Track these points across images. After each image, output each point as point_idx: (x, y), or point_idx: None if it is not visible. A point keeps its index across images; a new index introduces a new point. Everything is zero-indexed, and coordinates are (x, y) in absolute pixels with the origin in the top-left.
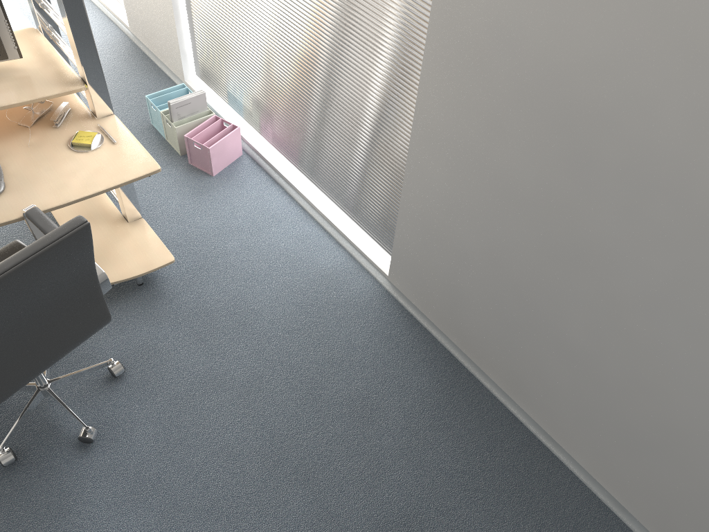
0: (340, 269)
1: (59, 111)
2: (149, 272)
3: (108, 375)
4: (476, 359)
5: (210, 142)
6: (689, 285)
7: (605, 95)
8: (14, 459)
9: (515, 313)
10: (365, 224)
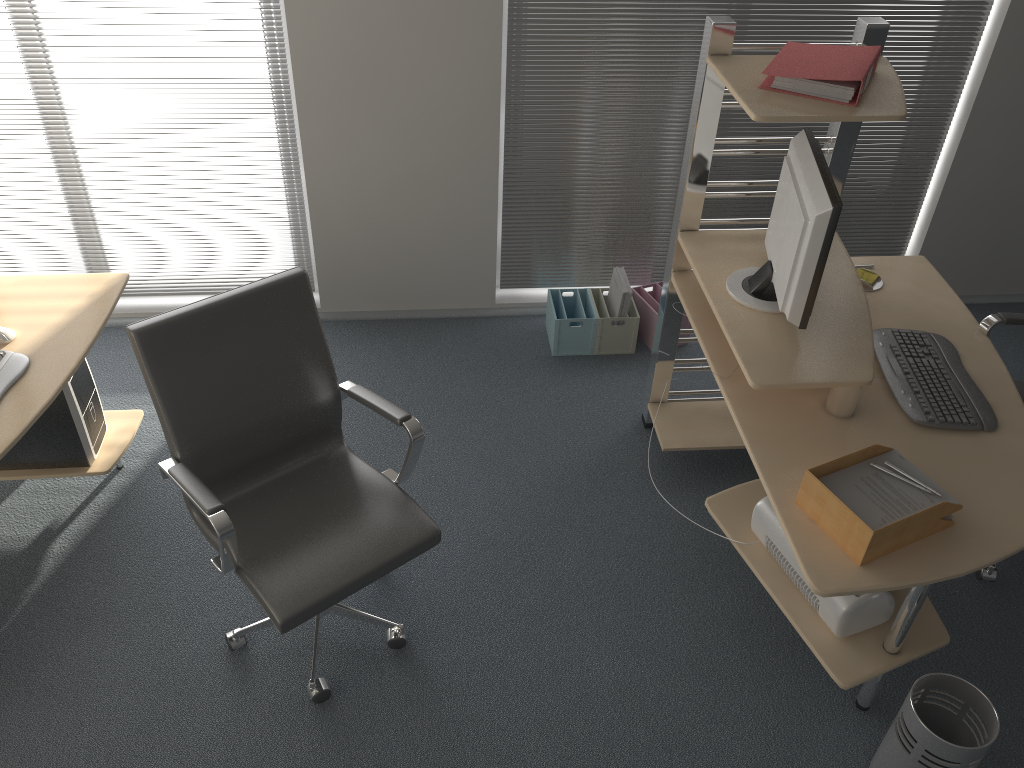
0: None
1: None
2: None
3: None
4: (1017, 289)
5: None
6: None
7: None
8: None
9: None
10: None
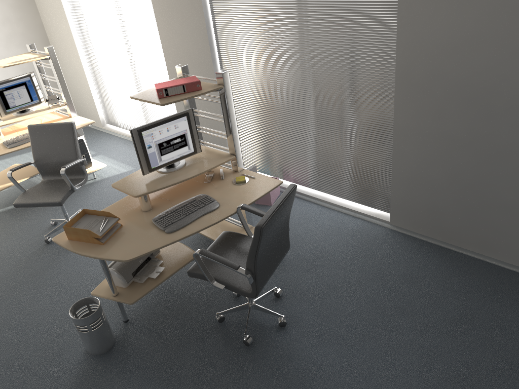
0: (362, 226)
1: (221, 172)
2: None
3: (274, 298)
4: (456, 242)
5: None
6: None
7: (489, 81)
8: (252, 340)
9: (473, 202)
10: (367, 201)
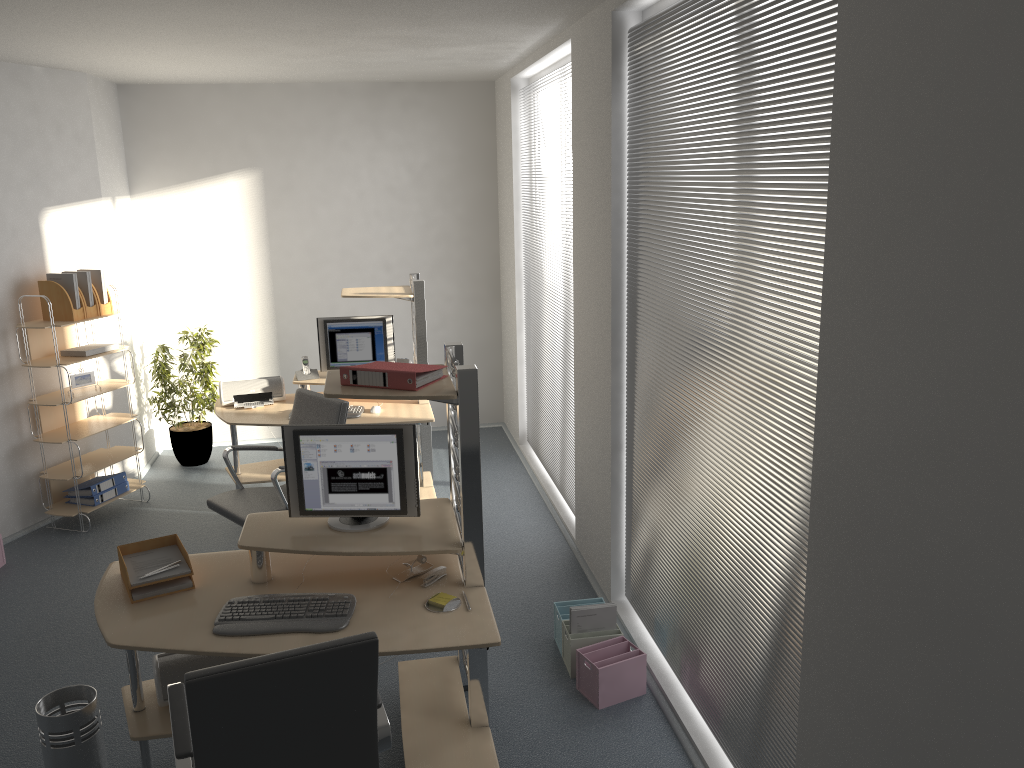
0: None
1: (432, 571)
2: None
3: None
4: None
5: (603, 662)
6: None
7: (972, 585)
8: None
9: None
10: None
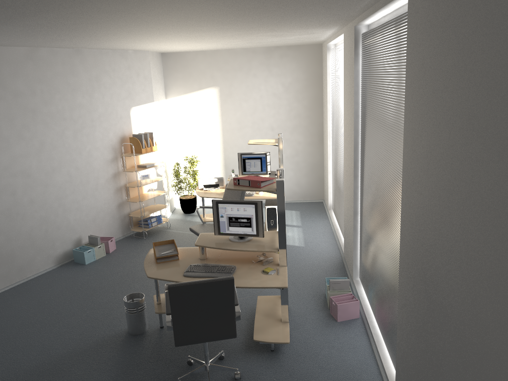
0: None
1: (267, 259)
2: (275, 343)
3: (233, 377)
4: None
5: (340, 302)
6: (459, 377)
7: (432, 269)
8: None
9: None
10: (395, 364)
